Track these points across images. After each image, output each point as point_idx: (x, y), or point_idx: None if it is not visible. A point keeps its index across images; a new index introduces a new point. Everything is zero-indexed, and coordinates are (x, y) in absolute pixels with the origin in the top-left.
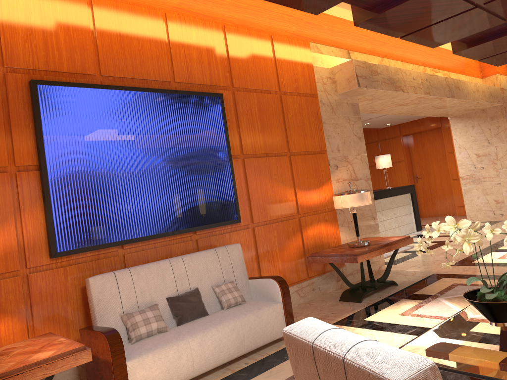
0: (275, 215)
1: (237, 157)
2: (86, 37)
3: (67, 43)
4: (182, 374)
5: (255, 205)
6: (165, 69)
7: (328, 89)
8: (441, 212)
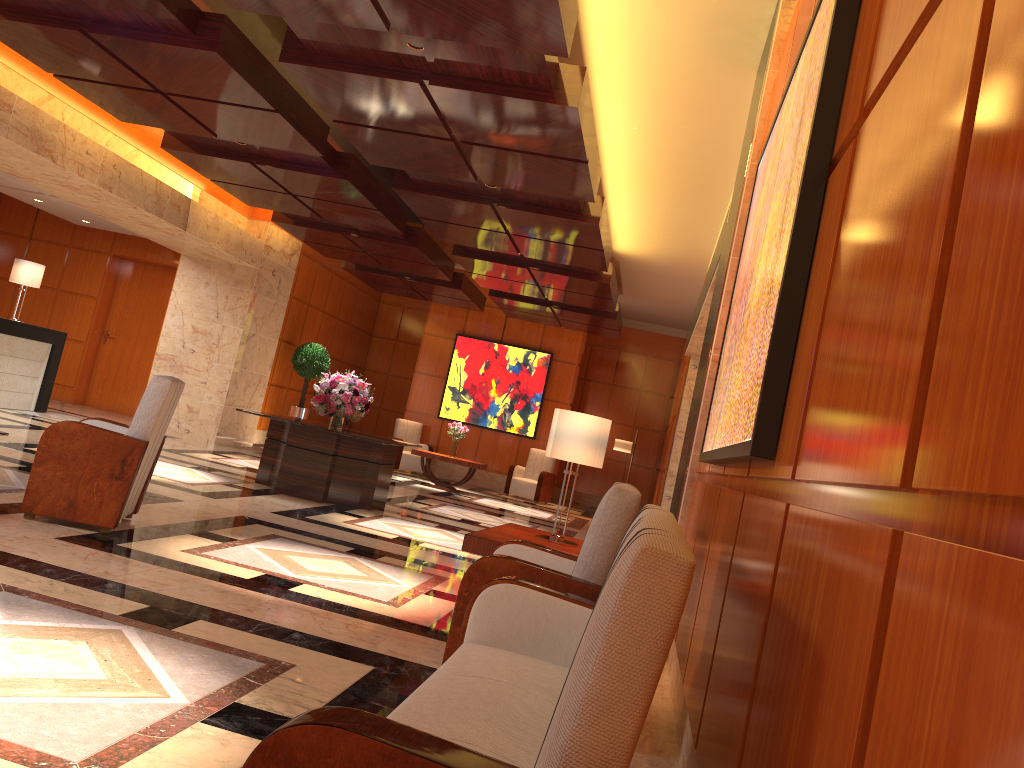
0: None
1: None
2: None
3: None
4: None
5: None
6: None
7: None
8: (121, 407)
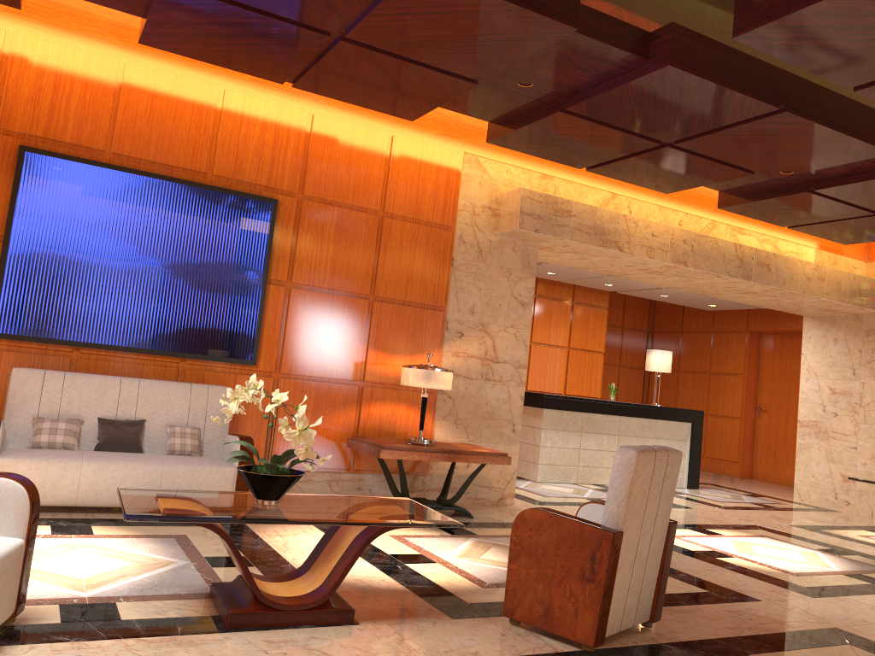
0: (320, 372)
1: (281, 283)
2: (105, 107)
3: (78, 111)
4: (60, 495)
5: (289, 351)
6: (202, 157)
7: (480, 223)
8: (785, 478)
